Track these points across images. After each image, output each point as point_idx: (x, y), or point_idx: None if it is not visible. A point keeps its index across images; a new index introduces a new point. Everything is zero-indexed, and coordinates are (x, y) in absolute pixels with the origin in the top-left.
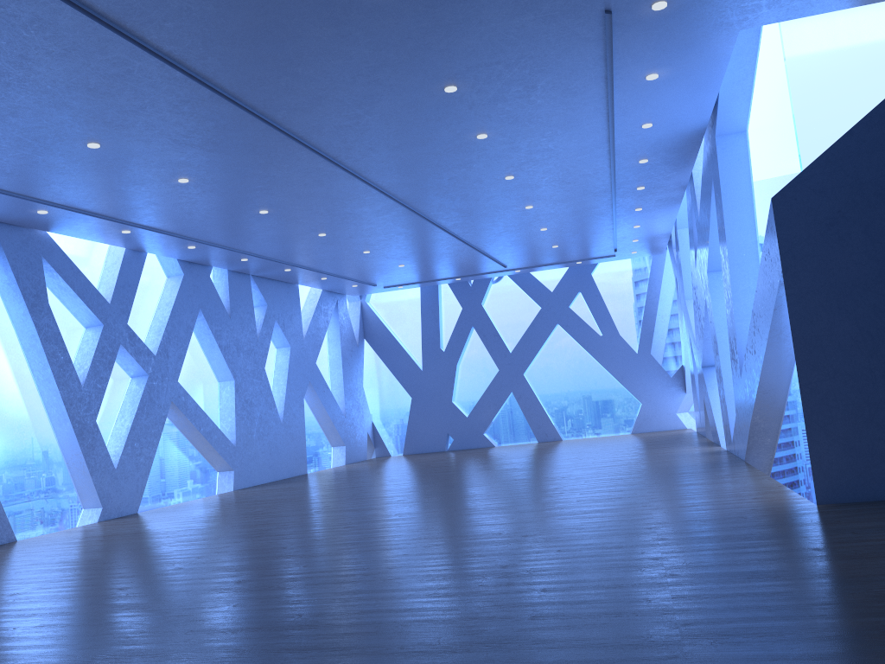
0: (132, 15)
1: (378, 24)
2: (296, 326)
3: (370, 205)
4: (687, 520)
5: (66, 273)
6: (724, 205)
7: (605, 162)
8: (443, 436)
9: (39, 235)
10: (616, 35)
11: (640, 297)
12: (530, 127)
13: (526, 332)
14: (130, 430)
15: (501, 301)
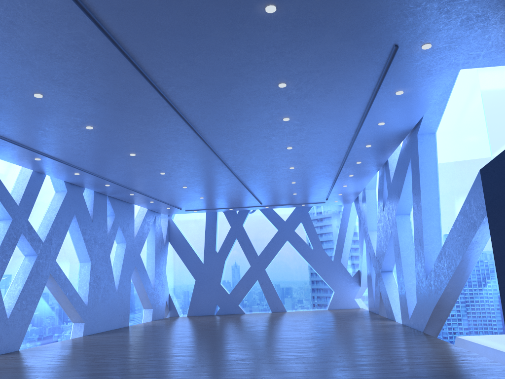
0: (101, 2)
1: (258, 34)
2: (130, 230)
3: (200, 157)
4: (435, 375)
5: None
6: (420, 175)
7: (347, 144)
8: (213, 305)
9: None
10: (393, 63)
11: (335, 228)
12: (316, 116)
13: (268, 244)
14: (21, 291)
15: (254, 224)
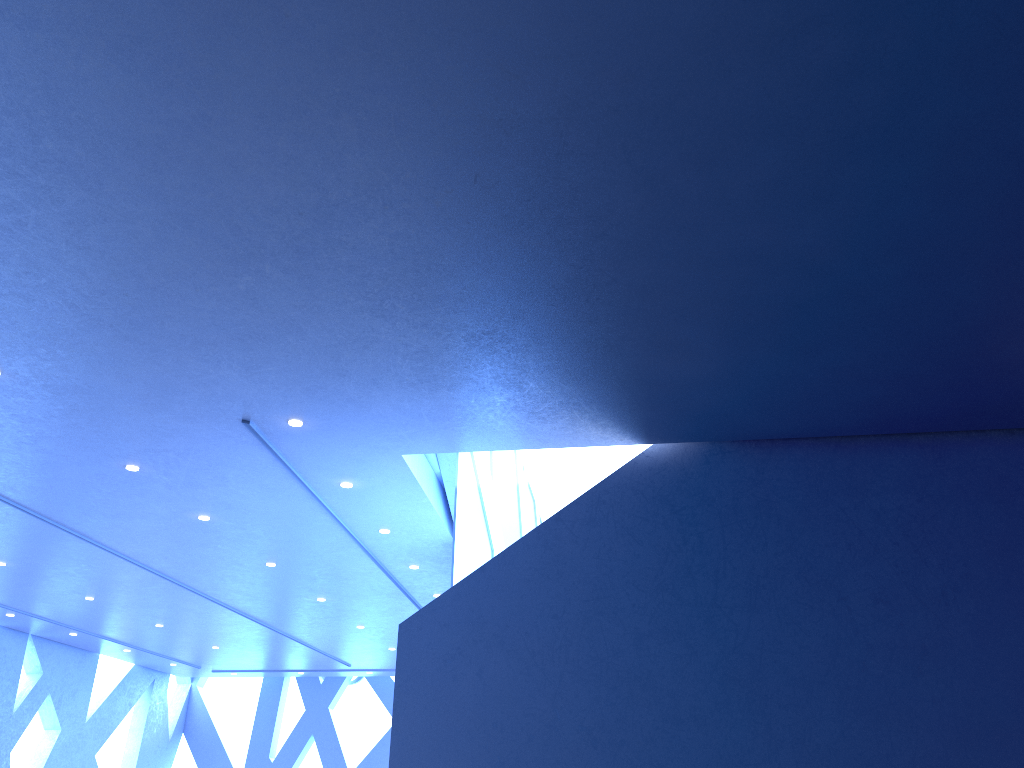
0: None
1: (12, 400)
2: (78, 704)
3: (126, 572)
4: None
5: None
6: None
7: (371, 562)
8: None
9: None
10: (274, 442)
11: None
12: (252, 515)
13: (373, 750)
14: None
15: (355, 707)
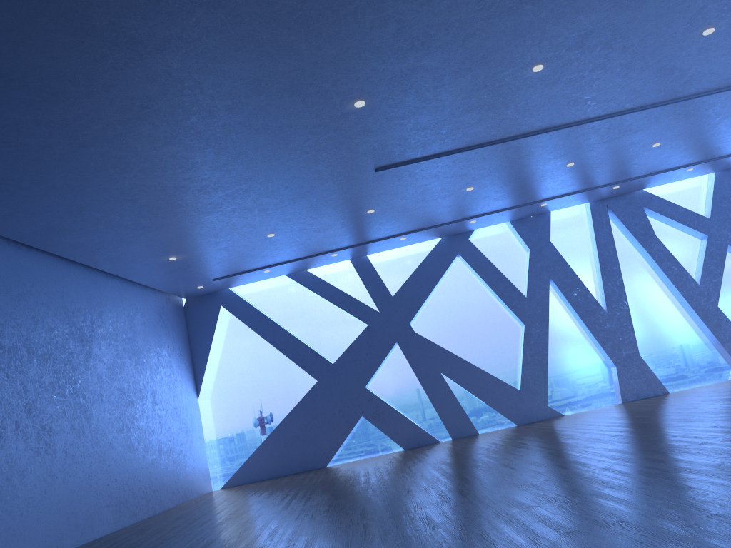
0: (475, 141)
1: (574, 67)
2: None
3: None
4: None
5: (664, 211)
6: None
7: None
8: None
9: (637, 194)
10: None
11: None
12: None
13: None
14: None
15: None
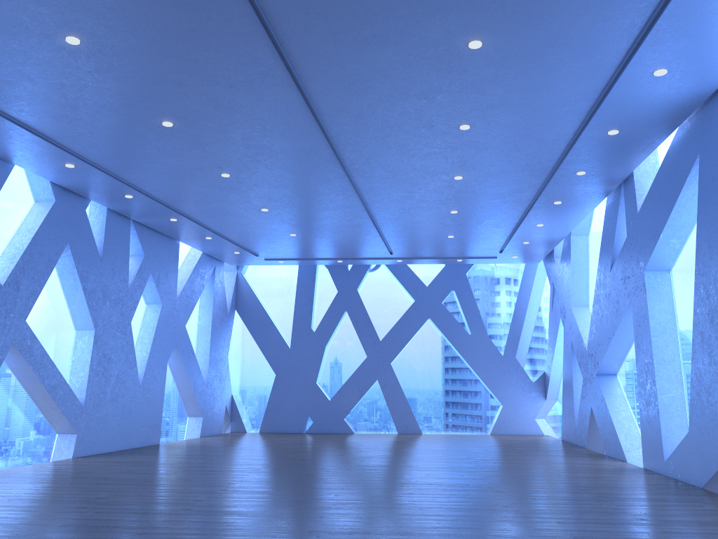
0: None
1: None
2: (170, 283)
3: (294, 139)
4: None
5: None
6: None
7: (574, 126)
8: (303, 417)
9: None
10: None
11: (509, 302)
12: (537, 41)
13: (398, 322)
14: None
15: (376, 289)
